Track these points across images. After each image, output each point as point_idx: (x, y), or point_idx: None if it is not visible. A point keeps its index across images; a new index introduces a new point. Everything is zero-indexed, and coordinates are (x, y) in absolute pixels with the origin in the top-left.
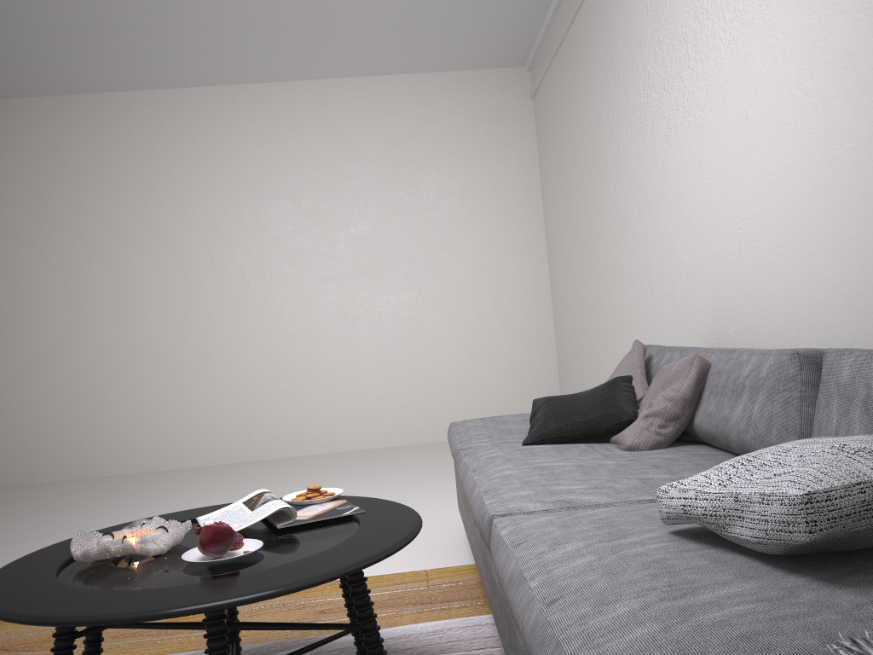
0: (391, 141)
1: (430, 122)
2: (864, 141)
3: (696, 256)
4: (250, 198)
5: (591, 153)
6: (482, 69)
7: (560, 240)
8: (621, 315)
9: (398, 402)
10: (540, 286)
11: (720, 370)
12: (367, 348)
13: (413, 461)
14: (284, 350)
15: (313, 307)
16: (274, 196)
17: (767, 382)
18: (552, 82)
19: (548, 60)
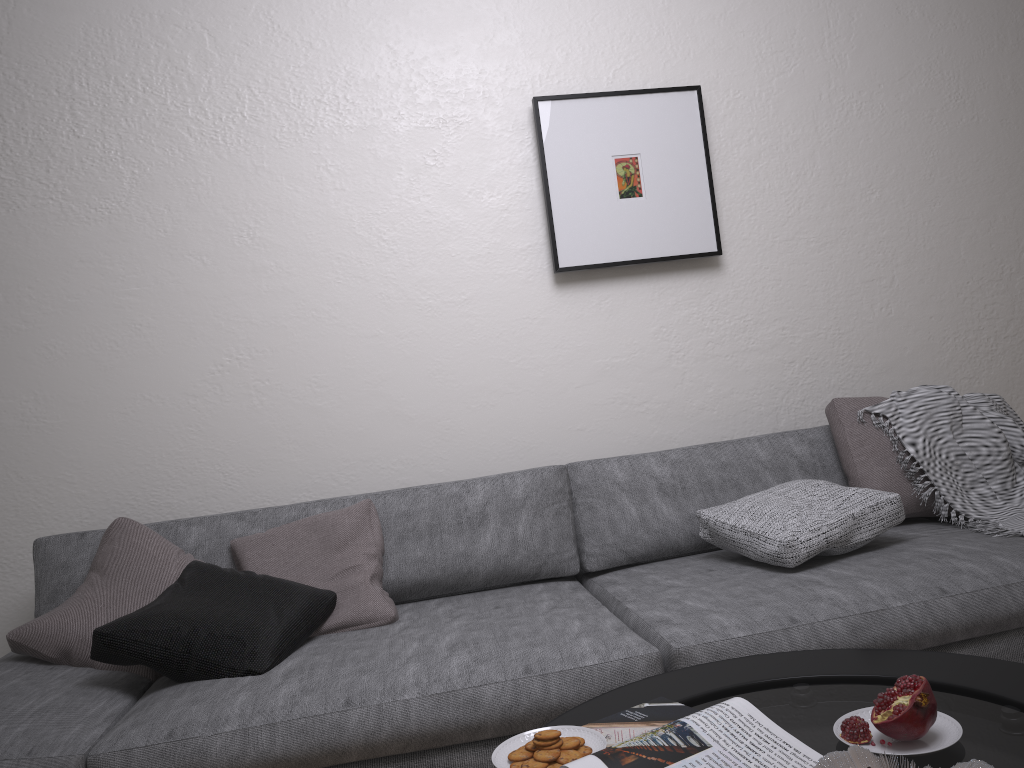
0: None
1: None
2: (473, 298)
3: (69, 401)
4: None
5: None
6: None
7: None
8: None
9: None
10: None
11: (409, 511)
12: None
13: None
14: None
15: None
16: None
17: (530, 500)
18: None
19: None
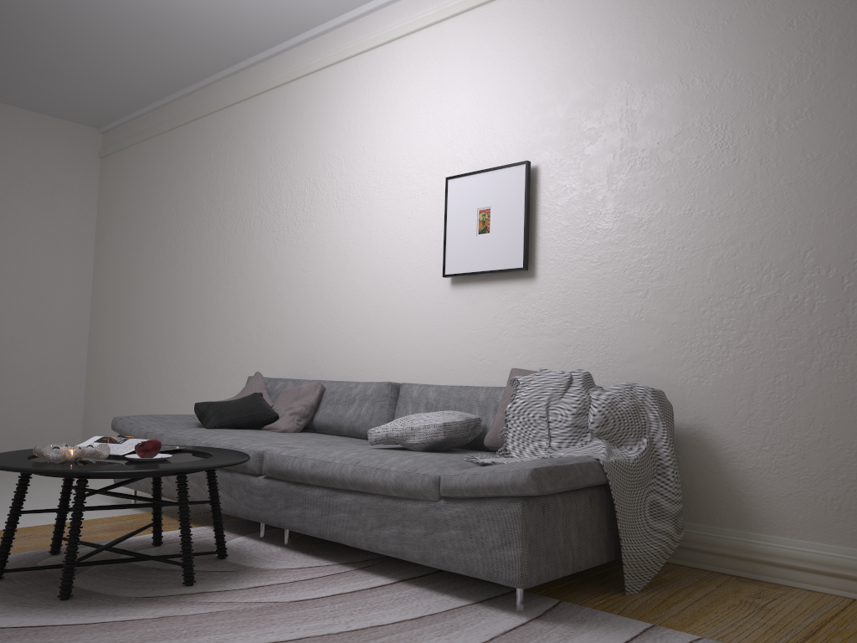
0: None
1: None
2: (416, 289)
3: (288, 324)
4: None
5: (182, 228)
6: (58, 118)
7: (118, 285)
8: (195, 355)
9: None
10: (81, 320)
11: (334, 391)
12: None
13: None
14: None
15: None
16: None
17: (372, 397)
18: (137, 156)
19: (138, 139)
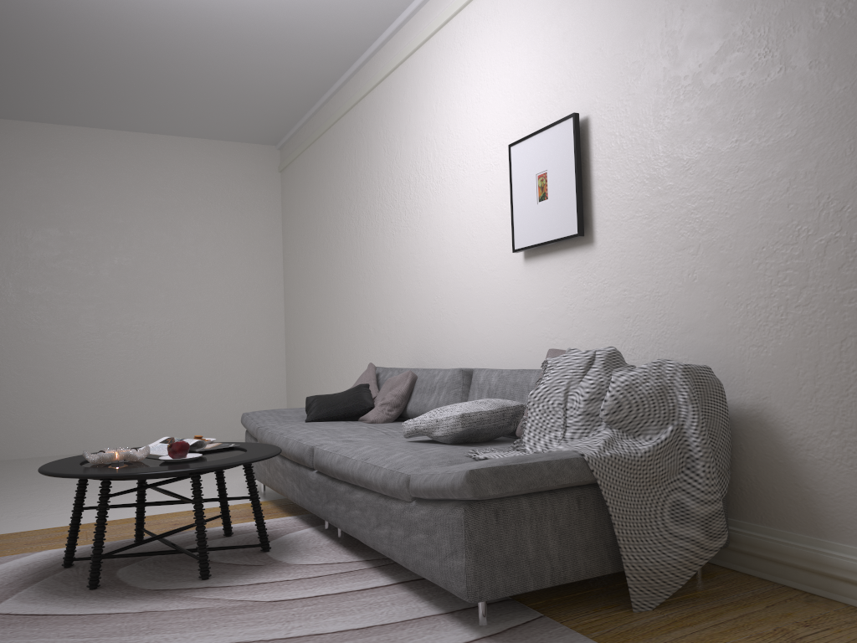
0: (158, 189)
1: (193, 178)
2: (497, 268)
3: (407, 313)
4: (19, 222)
5: (333, 229)
6: (241, 142)
7: (298, 287)
8: (349, 347)
9: (148, 410)
10: (277, 321)
11: (423, 379)
12: (122, 362)
13: None
14: (42, 360)
15: (74, 324)
16: (44, 223)
17: (447, 384)
18: (301, 166)
19: (300, 150)
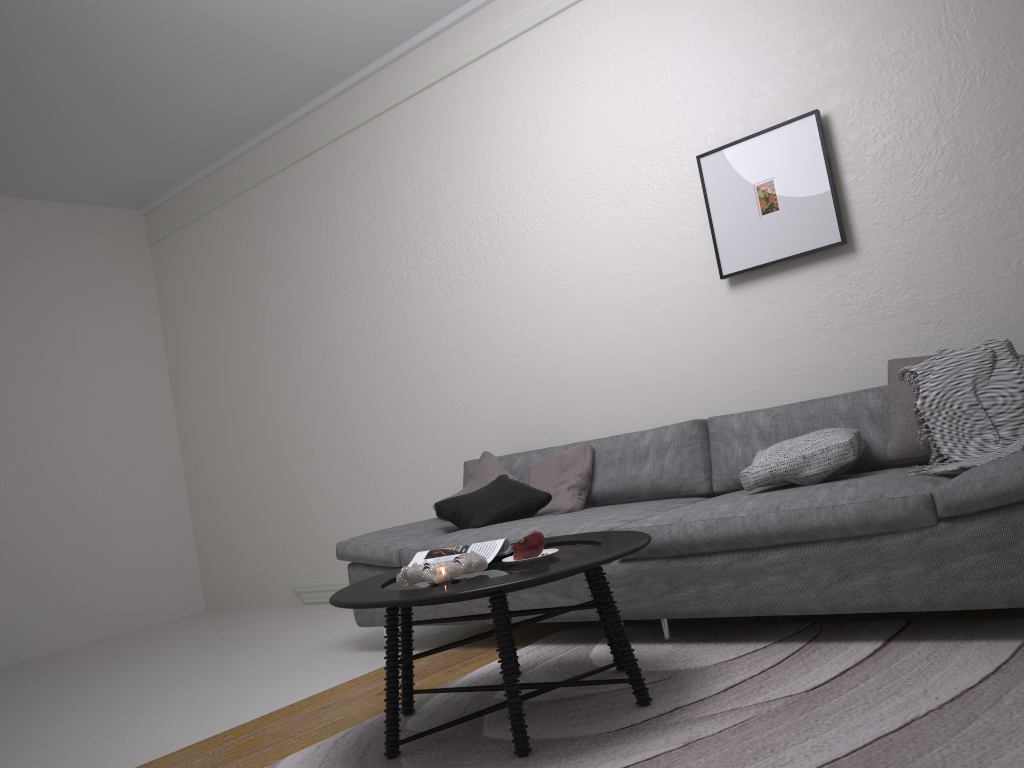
0: None
1: (28, 256)
2: (678, 304)
3: (491, 388)
4: None
5: (298, 306)
6: (90, 205)
7: (214, 397)
8: (355, 457)
9: None
10: (171, 451)
11: (611, 450)
12: None
13: (87, 662)
14: None
15: None
16: None
17: (673, 443)
18: (206, 232)
19: (204, 210)
